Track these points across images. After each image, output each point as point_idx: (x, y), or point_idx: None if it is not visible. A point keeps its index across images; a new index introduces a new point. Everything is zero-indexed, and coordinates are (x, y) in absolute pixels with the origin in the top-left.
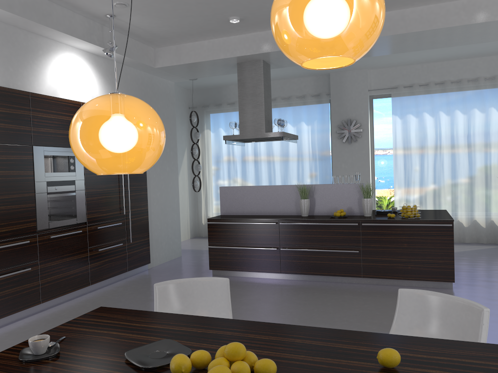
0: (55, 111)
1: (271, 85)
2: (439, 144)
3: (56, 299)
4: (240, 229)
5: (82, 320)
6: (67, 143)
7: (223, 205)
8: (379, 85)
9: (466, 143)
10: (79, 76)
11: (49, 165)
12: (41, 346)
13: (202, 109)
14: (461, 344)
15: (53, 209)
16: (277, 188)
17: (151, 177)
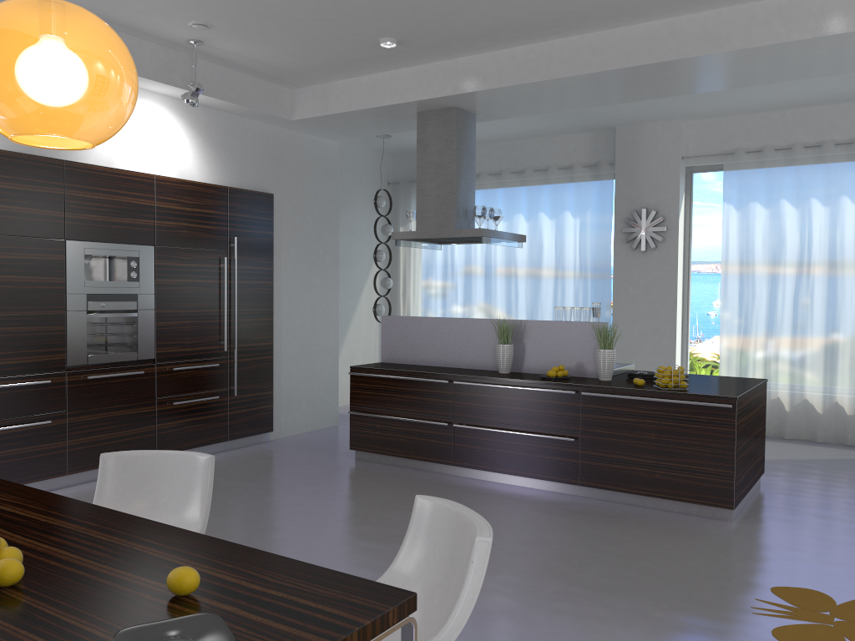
0: (107, 189)
1: (519, 147)
2: (807, 258)
3: (96, 472)
4: (396, 387)
5: None
6: (127, 237)
7: (386, 346)
8: (703, 149)
9: None
10: (155, 135)
11: (103, 270)
12: None
13: (407, 185)
14: (345, 580)
15: (96, 335)
16: (468, 323)
17: (285, 295)
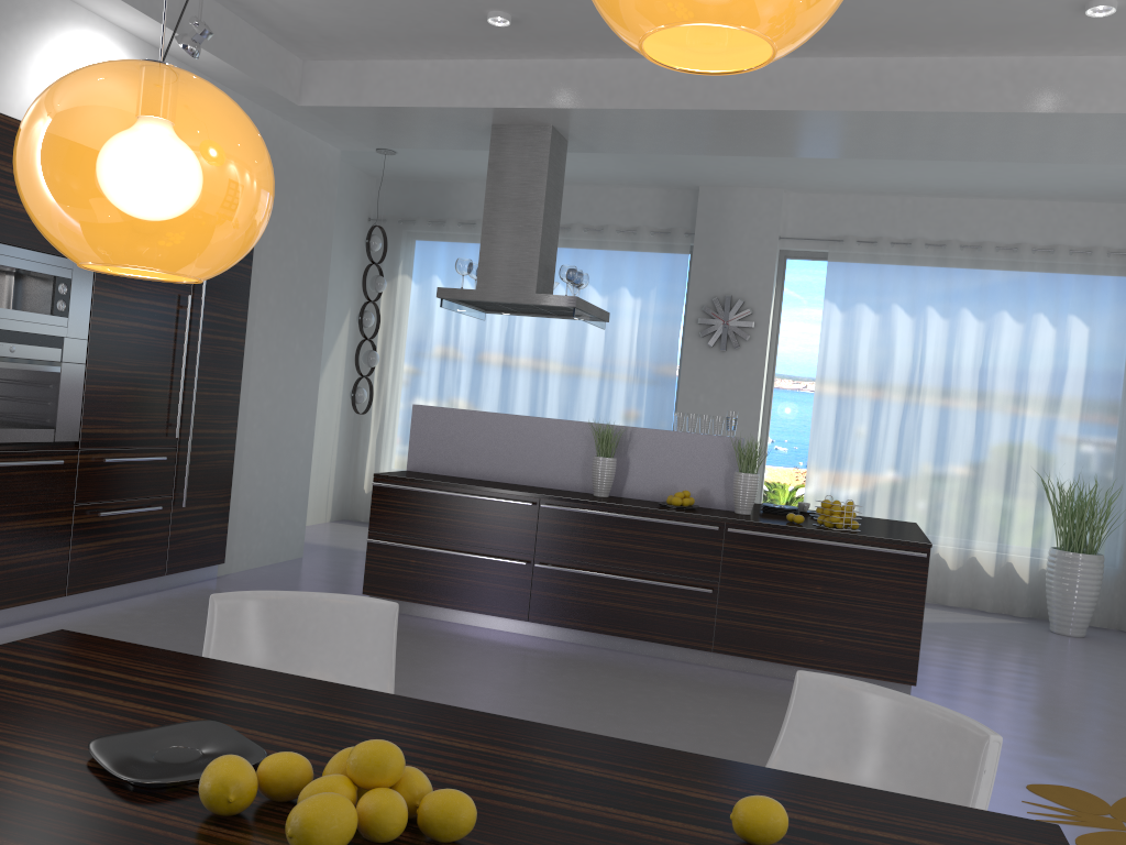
0: None
1: (565, 194)
2: (918, 378)
3: None
4: (447, 508)
5: (4, 655)
6: None
7: (417, 448)
8: (805, 230)
9: (975, 385)
10: None
11: (5, 293)
12: None
13: (398, 225)
14: (934, 807)
15: None
16: (547, 425)
17: (256, 362)
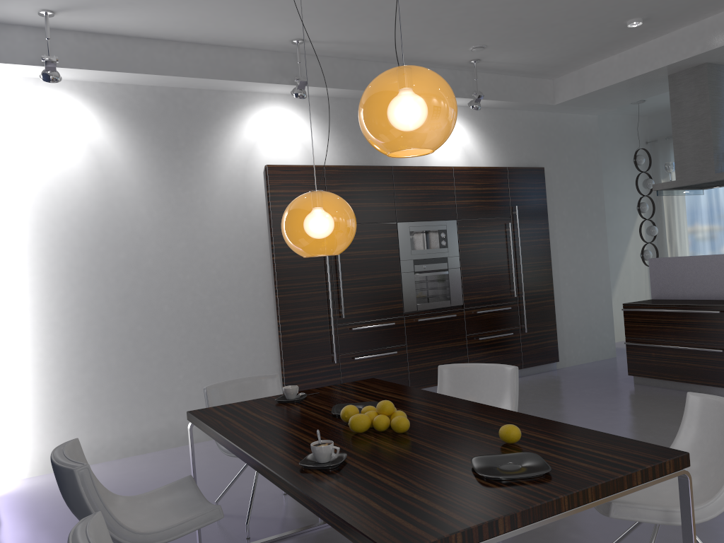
0: (421, 182)
1: None
2: None
3: (428, 389)
4: (667, 319)
5: (346, 385)
6: (437, 216)
7: (655, 285)
8: None
9: None
10: (450, 137)
11: (422, 242)
12: (289, 392)
13: (665, 141)
14: (628, 442)
15: (421, 289)
16: None
17: (560, 249)
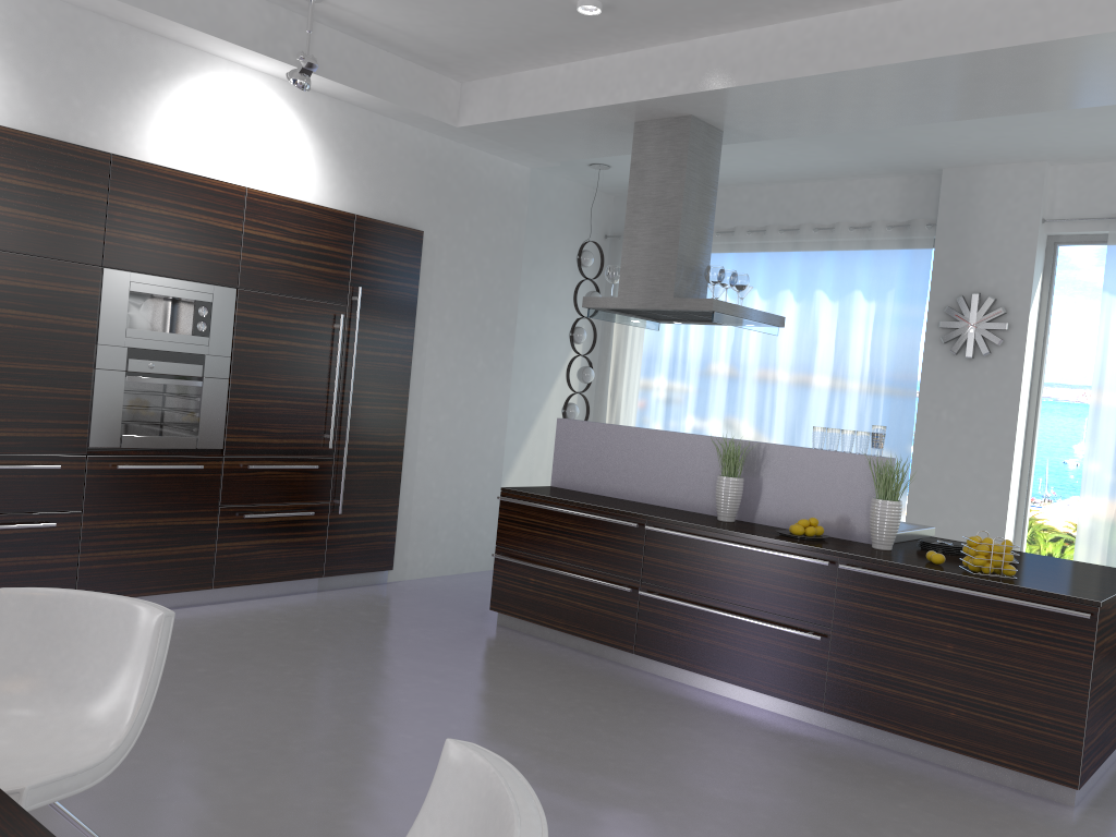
0: (173, 201)
1: (796, 193)
2: None
3: None
4: (562, 525)
5: None
6: (197, 273)
7: (560, 463)
8: (1078, 209)
9: None
10: (254, 132)
11: (163, 317)
12: None
13: None
14: None
15: (137, 408)
16: (679, 441)
17: (429, 377)
